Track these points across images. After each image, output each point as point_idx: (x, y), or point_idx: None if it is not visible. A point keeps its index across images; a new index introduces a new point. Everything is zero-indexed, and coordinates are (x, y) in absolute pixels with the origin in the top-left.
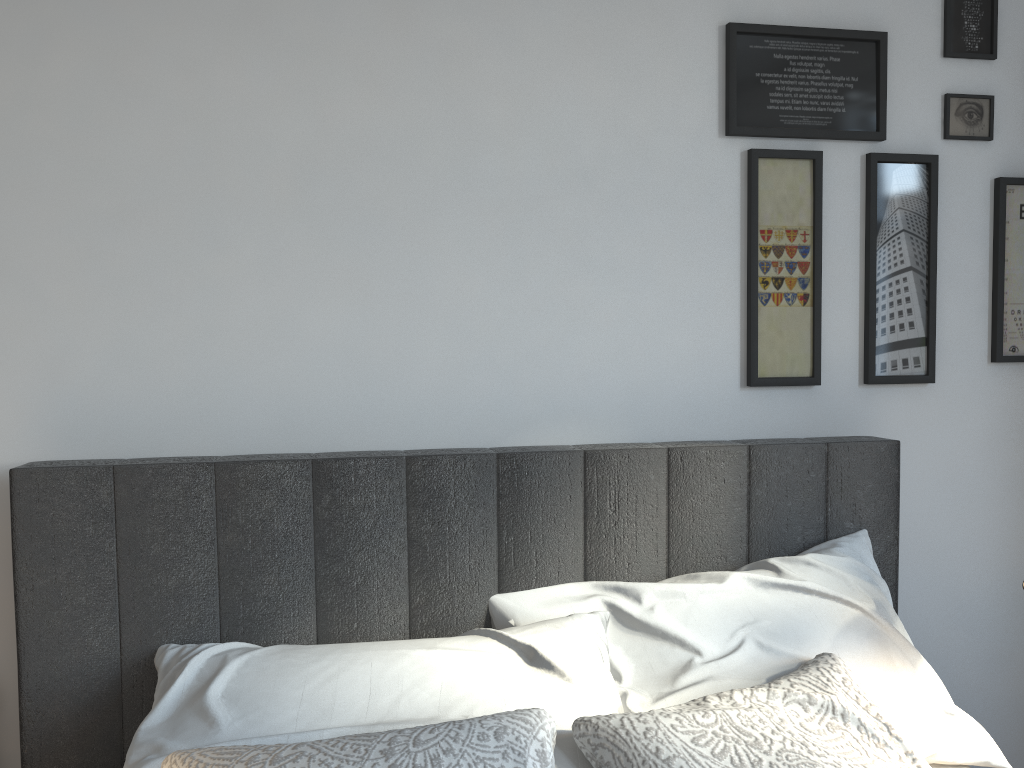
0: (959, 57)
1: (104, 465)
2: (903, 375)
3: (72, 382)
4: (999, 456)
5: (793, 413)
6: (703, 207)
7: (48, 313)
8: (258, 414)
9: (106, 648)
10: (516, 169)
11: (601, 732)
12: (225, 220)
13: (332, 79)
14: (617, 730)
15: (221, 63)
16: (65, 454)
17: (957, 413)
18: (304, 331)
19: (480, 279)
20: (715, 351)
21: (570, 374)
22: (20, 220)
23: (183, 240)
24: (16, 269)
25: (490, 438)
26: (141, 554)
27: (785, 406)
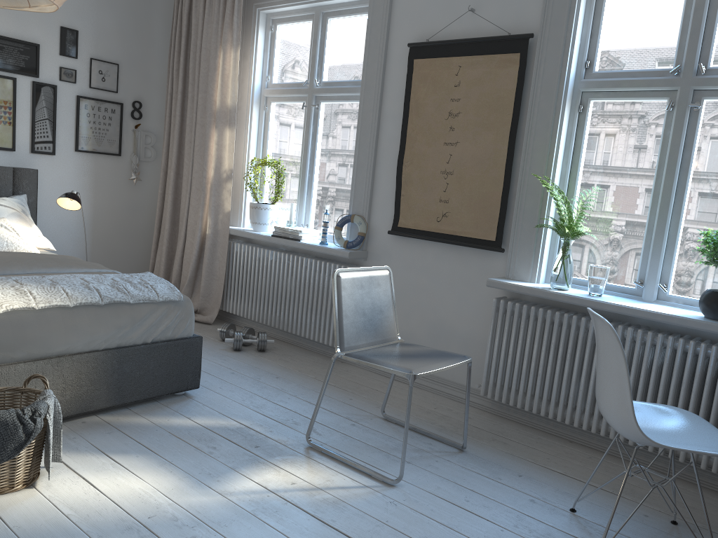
0: (65, 56)
1: None
2: (45, 151)
3: None
4: (78, 180)
5: (6, 159)
6: None
7: None
8: None
9: None
10: None
11: None
12: None
13: None
14: None
15: None
16: None
17: (64, 165)
18: None
19: None
20: None
21: None
22: None
23: None
24: None
25: None
26: None
27: (3, 156)
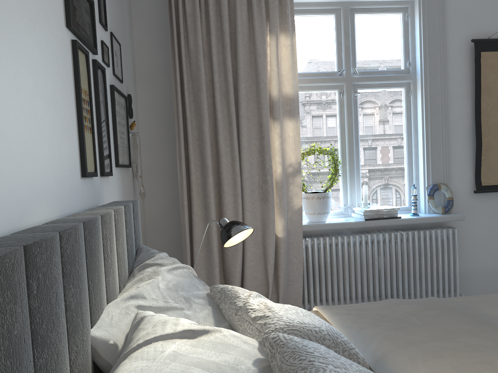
0: (102, 25)
1: None
2: (107, 172)
3: None
4: None
5: (91, 192)
6: (65, 67)
7: None
8: None
9: None
10: (9, 0)
11: (284, 329)
12: None
13: None
14: (287, 324)
15: None
16: None
17: (113, 190)
18: None
19: (2, 84)
20: (74, 156)
21: (40, 168)
22: None
23: None
24: None
25: (16, 220)
26: None
27: (89, 188)
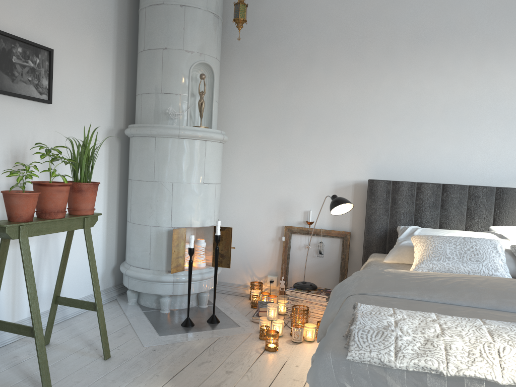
0: None
1: (389, 180)
2: None
3: (379, 161)
4: None
5: None
6: None
7: (375, 144)
8: (425, 172)
9: (385, 224)
10: (511, 106)
11: None
12: (422, 121)
13: (456, 83)
14: None
15: (426, 80)
16: (375, 178)
17: None
18: (441, 151)
19: (495, 138)
20: None
21: None
22: (371, 121)
23: (411, 126)
24: (369, 133)
25: (494, 184)
26: (396, 202)
27: None
